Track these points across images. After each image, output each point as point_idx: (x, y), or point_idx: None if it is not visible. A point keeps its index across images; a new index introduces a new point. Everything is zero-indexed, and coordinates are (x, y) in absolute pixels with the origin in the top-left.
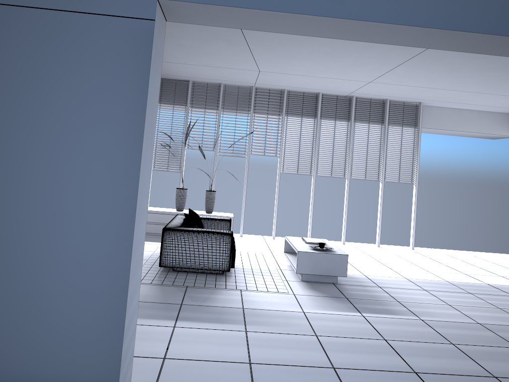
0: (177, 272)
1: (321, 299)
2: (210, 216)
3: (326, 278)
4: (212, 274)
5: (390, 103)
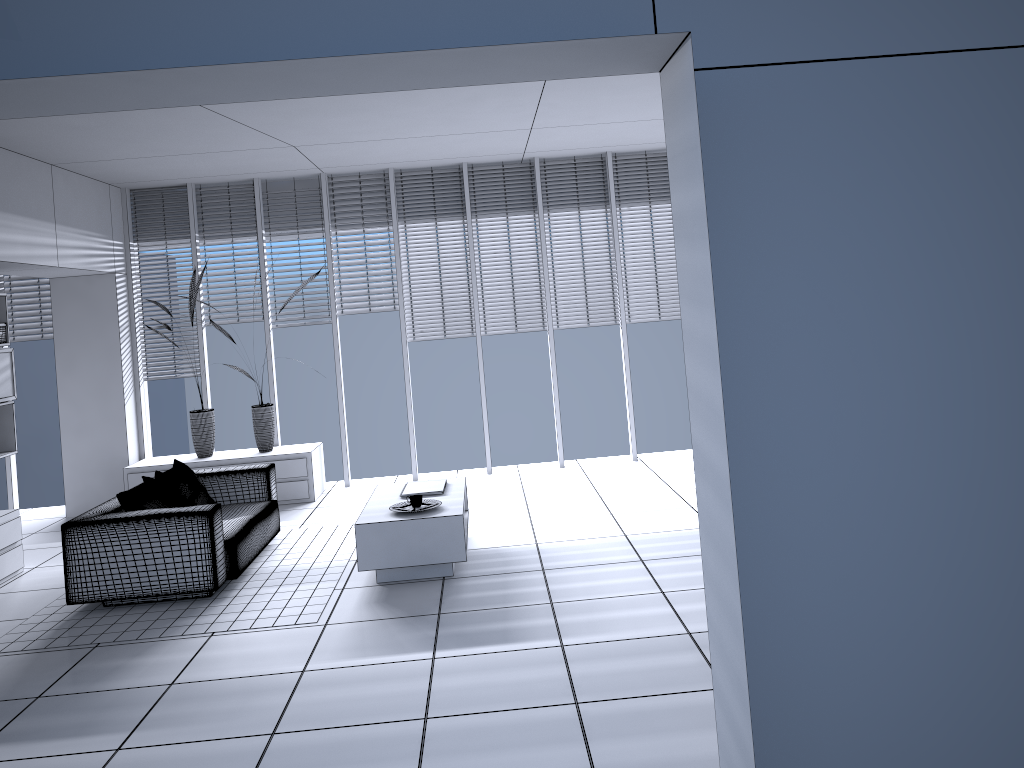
0: (111, 608)
1: (377, 628)
2: (263, 458)
3: (429, 569)
4: (185, 601)
5: (617, 158)
